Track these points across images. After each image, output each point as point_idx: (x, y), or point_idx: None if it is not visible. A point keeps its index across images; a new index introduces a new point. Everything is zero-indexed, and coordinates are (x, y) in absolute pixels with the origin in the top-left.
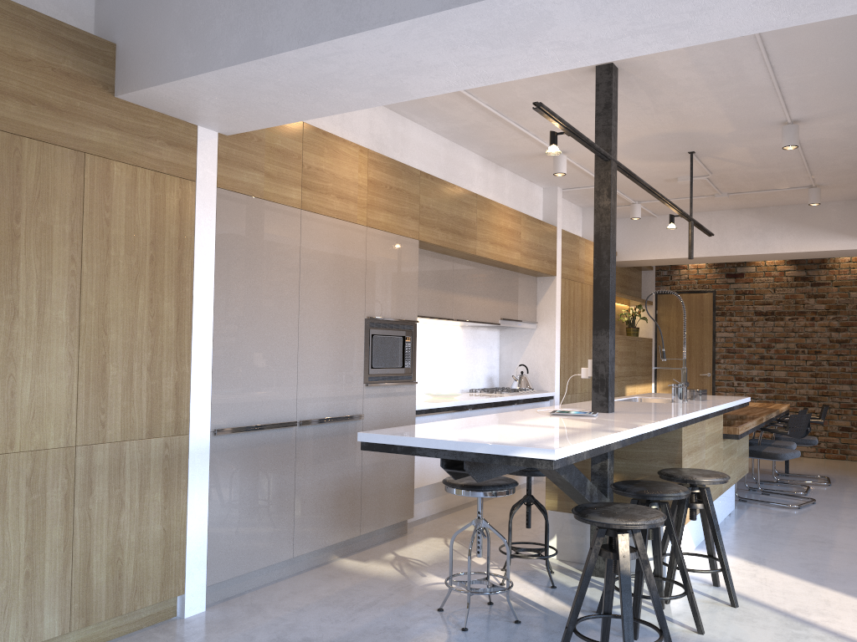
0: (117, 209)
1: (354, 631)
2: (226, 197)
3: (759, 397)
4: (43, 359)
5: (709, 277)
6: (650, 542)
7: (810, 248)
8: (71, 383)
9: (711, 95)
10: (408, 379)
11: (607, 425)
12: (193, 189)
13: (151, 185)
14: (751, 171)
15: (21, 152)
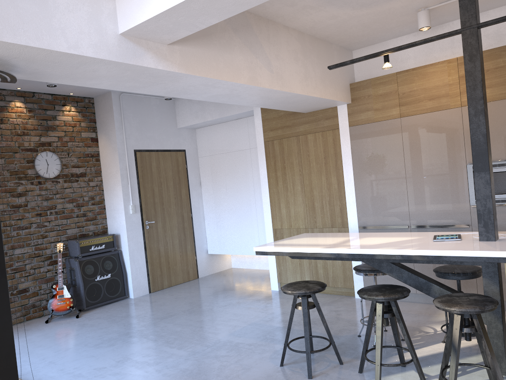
0: (311, 150)
1: (350, 319)
2: (354, 129)
3: None
4: (296, 201)
5: None
6: None
7: None
8: (304, 208)
9: None
10: None
11: (368, 245)
12: (338, 132)
13: (321, 137)
14: None
15: (283, 143)
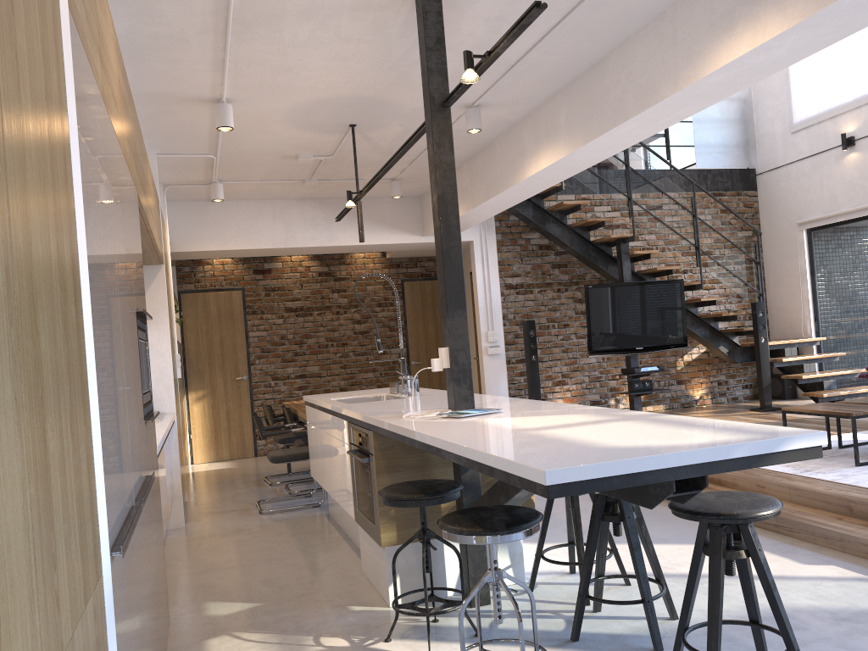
0: None
1: None
2: (73, 35)
3: (297, 394)
4: None
5: (236, 274)
6: (507, 548)
7: (370, 241)
8: (25, 494)
9: (460, 59)
10: (151, 409)
11: (591, 413)
12: None
13: None
14: (370, 156)
15: None
